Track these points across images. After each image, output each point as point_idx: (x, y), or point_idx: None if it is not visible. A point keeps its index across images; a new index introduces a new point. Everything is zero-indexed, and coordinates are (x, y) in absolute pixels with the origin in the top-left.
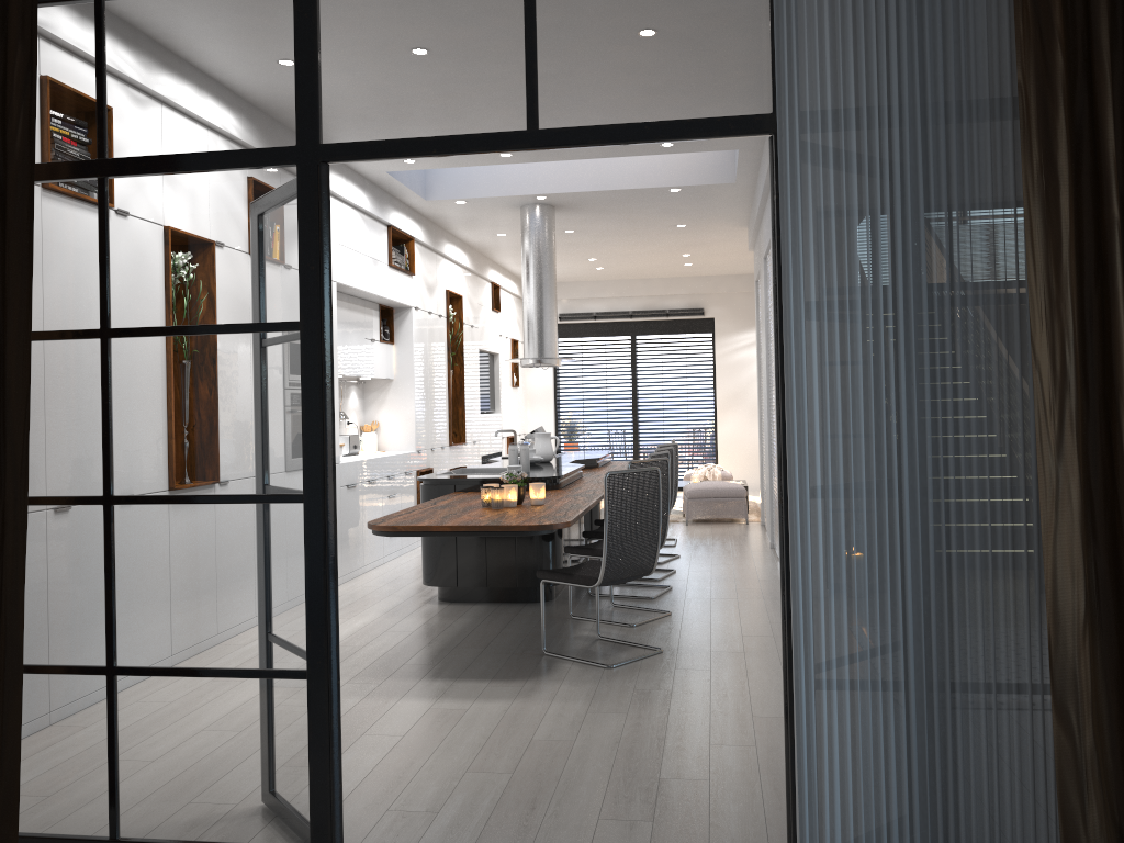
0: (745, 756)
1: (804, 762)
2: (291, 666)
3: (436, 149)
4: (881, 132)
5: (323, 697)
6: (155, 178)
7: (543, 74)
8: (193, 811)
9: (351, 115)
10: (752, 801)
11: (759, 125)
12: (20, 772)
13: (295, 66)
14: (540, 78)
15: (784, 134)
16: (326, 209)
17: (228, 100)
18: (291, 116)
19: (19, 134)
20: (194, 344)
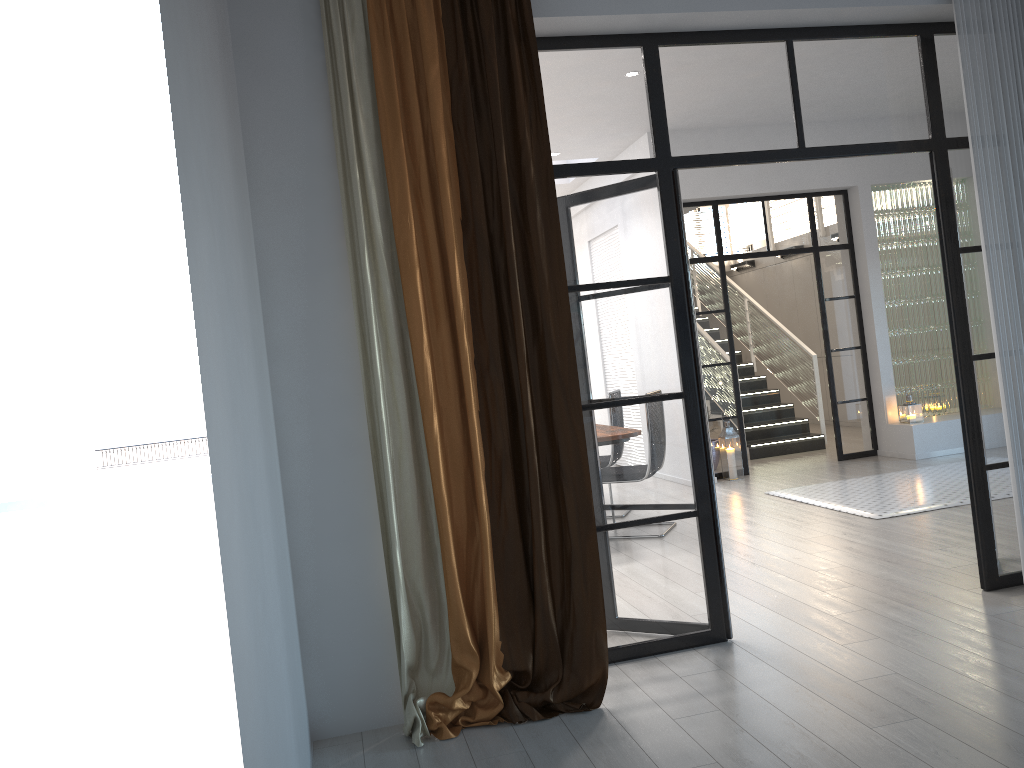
0: (841, 554)
1: (1021, 500)
2: (685, 510)
3: (746, 160)
4: (1021, 150)
5: (709, 526)
6: (556, 181)
7: (804, 113)
8: (627, 623)
9: (689, 138)
10: (887, 568)
11: (926, 146)
12: (602, 590)
13: (650, 104)
14: (803, 115)
15: (975, 151)
16: (680, 200)
17: (604, 126)
18: (648, 138)
19: (531, 150)
20: (596, 296)
